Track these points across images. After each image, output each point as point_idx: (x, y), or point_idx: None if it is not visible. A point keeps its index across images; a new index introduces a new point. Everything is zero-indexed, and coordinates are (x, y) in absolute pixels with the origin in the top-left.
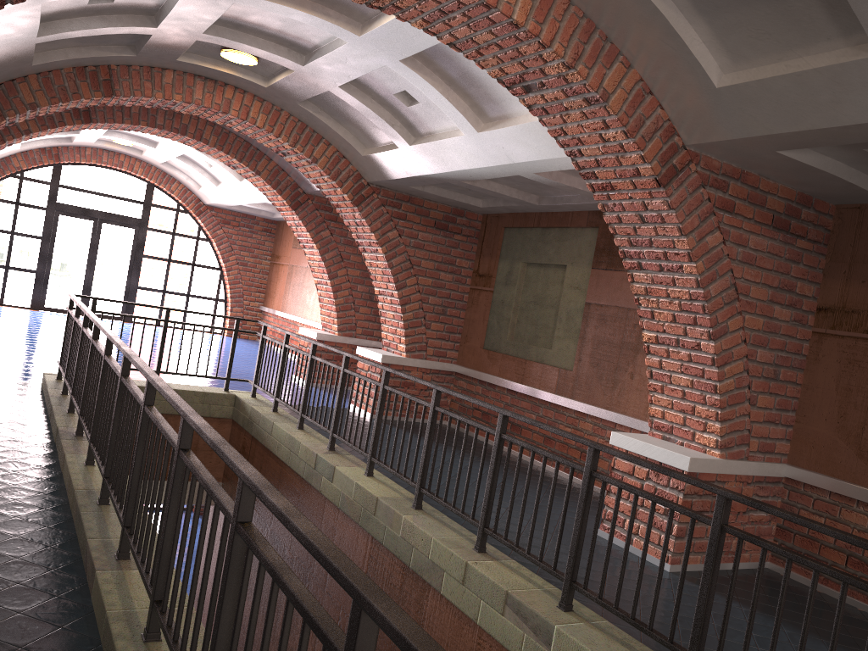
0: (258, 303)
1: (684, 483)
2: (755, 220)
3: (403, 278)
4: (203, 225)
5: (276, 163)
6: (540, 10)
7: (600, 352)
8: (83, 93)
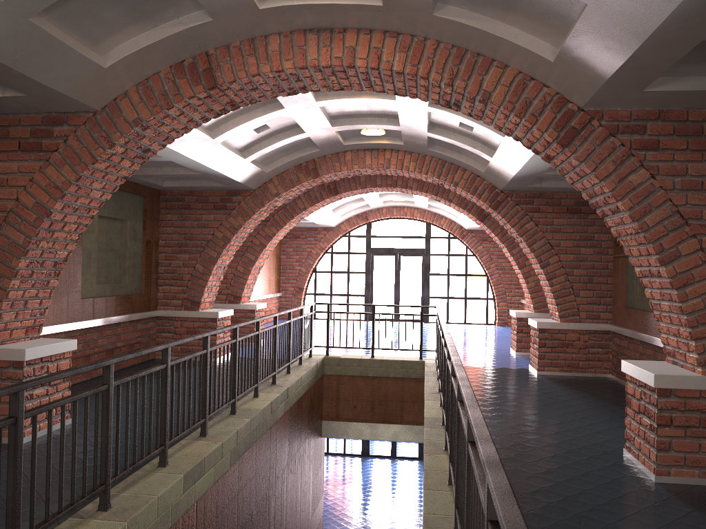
0: (518, 297)
1: (656, 399)
2: (692, 149)
3: (545, 258)
4: (467, 245)
5: None
6: (413, 56)
7: None
8: (301, 180)
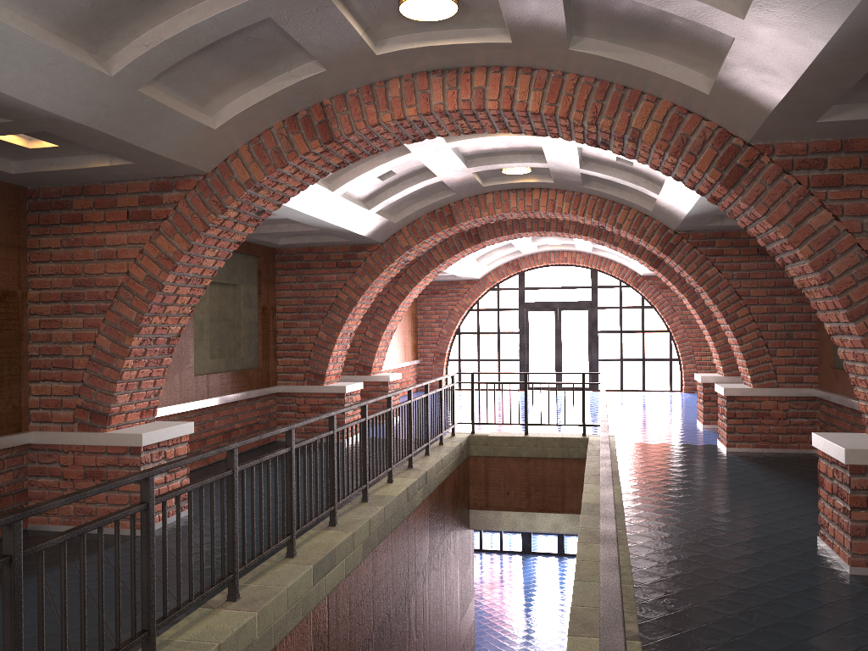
0: (709, 356)
1: (848, 477)
2: None
3: (731, 311)
4: (643, 295)
5: None
6: (551, 94)
7: None
8: (435, 229)
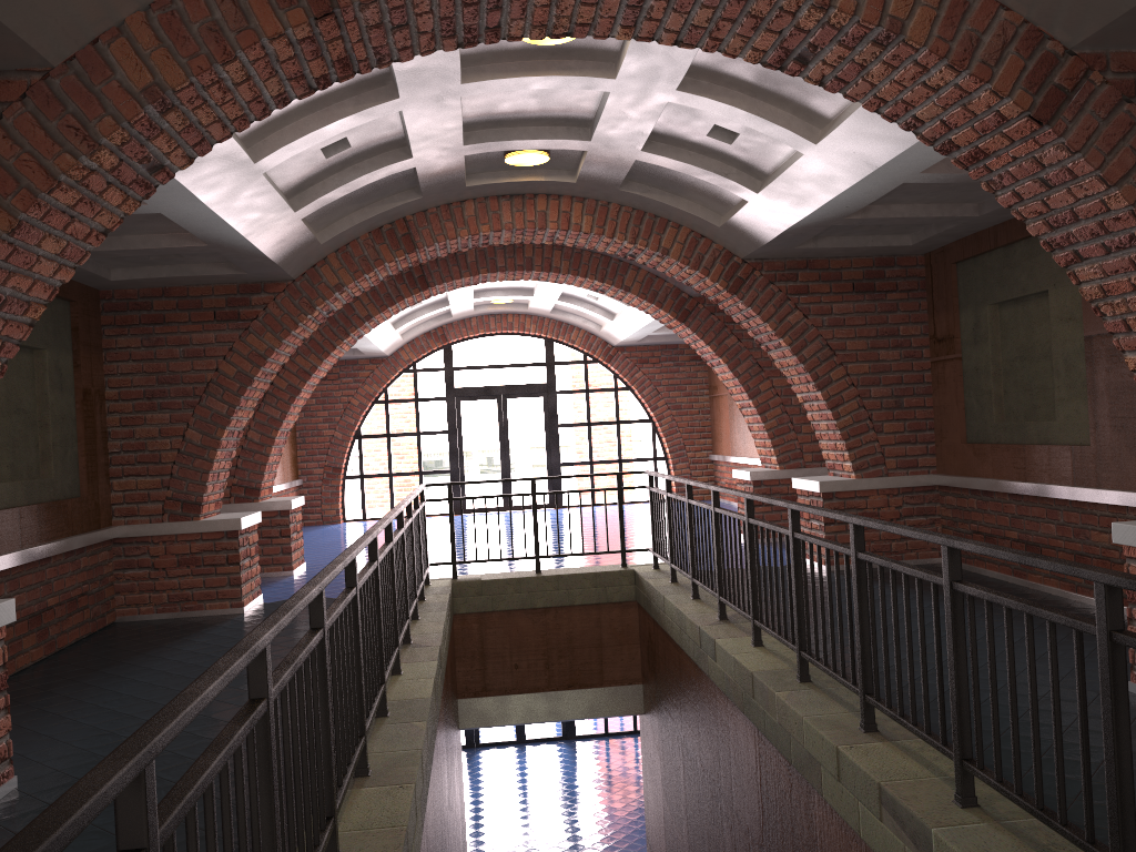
0: (705, 451)
1: None
2: None
3: (824, 372)
4: (617, 372)
5: (646, 270)
6: None
7: (1122, 406)
8: (384, 257)
